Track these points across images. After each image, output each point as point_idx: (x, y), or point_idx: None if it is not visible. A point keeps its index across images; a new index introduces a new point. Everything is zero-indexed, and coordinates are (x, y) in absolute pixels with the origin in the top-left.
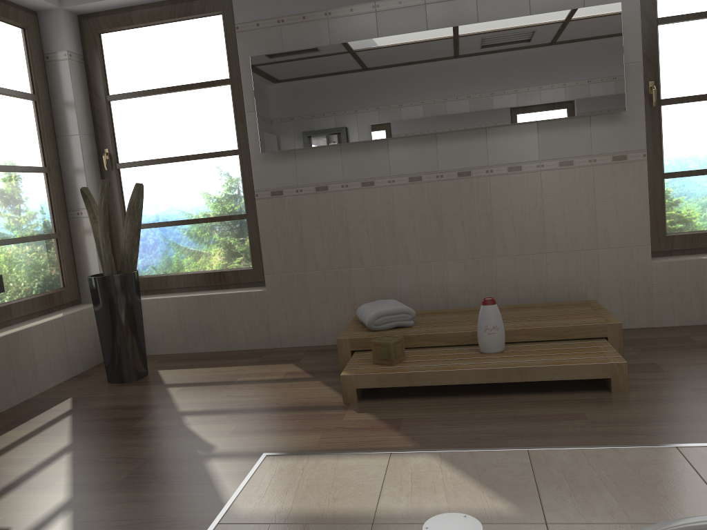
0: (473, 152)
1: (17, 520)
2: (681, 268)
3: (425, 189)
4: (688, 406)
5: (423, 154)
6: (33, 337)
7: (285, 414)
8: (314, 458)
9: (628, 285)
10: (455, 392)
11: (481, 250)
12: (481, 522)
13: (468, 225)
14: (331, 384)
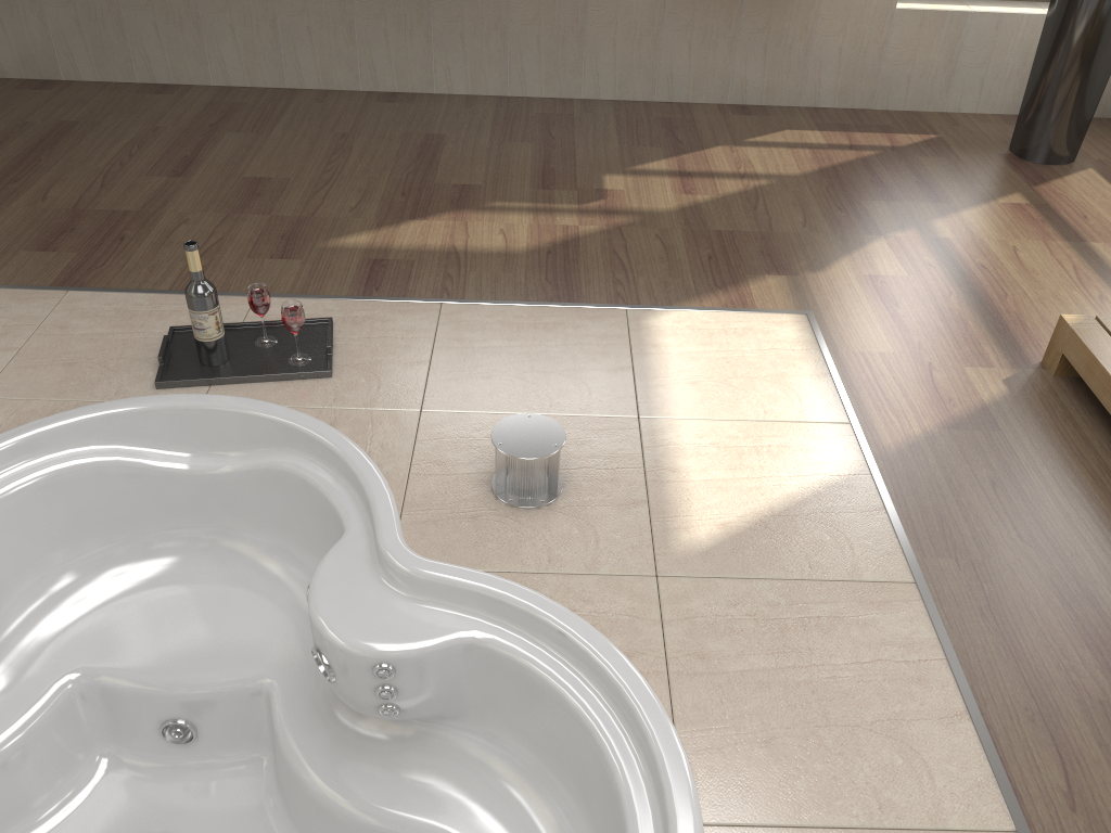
0: None
1: (618, 198)
2: None
3: None
4: None
5: None
6: (971, 28)
7: (961, 310)
8: (809, 354)
9: None
10: None
11: None
12: (651, 511)
13: None
14: None
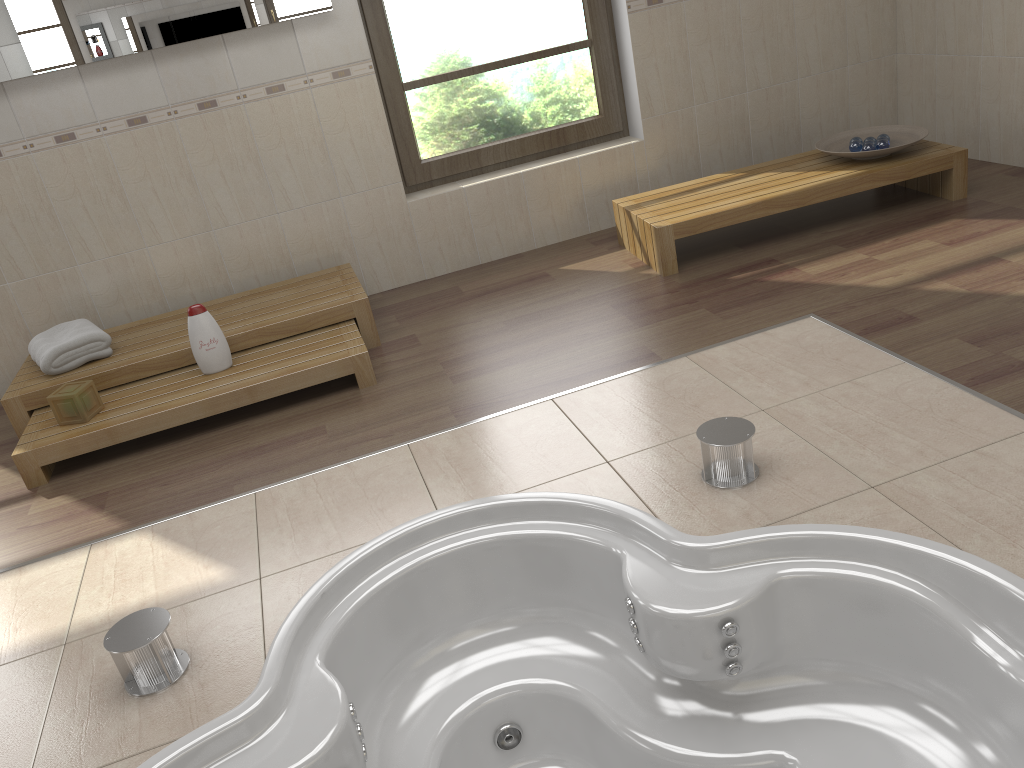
0: (143, 88)
1: None
2: (441, 204)
3: (86, 151)
4: (432, 387)
5: (67, 99)
6: None
7: None
8: None
9: (387, 235)
10: (179, 433)
11: (192, 225)
12: (192, 600)
13: (164, 193)
14: (11, 463)
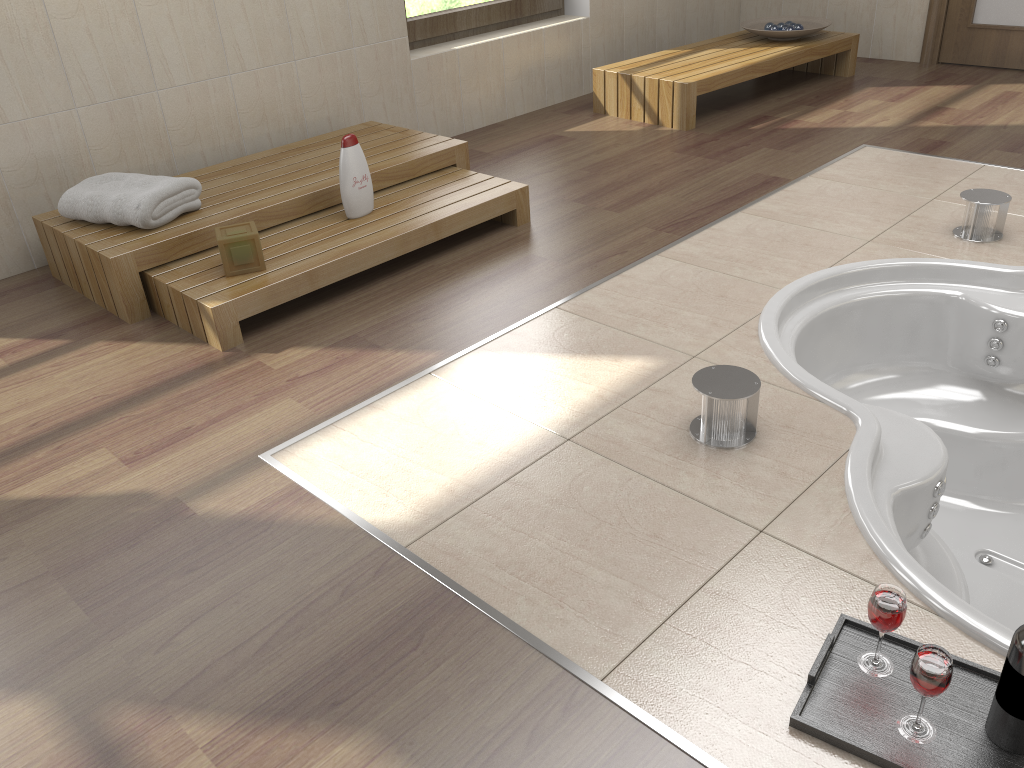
0: None
1: None
2: (438, 65)
3: None
4: (599, 217)
5: None
6: None
7: (160, 402)
8: (349, 424)
9: (391, 95)
10: (351, 282)
11: (208, 66)
12: (651, 383)
13: (180, 22)
14: (135, 337)
